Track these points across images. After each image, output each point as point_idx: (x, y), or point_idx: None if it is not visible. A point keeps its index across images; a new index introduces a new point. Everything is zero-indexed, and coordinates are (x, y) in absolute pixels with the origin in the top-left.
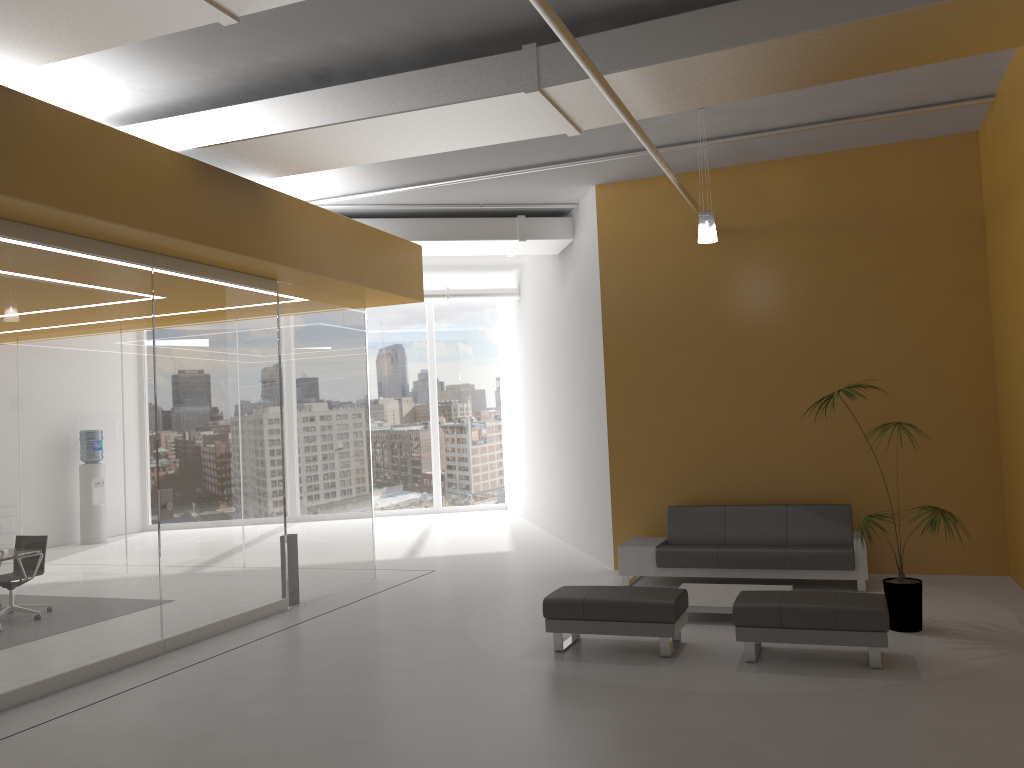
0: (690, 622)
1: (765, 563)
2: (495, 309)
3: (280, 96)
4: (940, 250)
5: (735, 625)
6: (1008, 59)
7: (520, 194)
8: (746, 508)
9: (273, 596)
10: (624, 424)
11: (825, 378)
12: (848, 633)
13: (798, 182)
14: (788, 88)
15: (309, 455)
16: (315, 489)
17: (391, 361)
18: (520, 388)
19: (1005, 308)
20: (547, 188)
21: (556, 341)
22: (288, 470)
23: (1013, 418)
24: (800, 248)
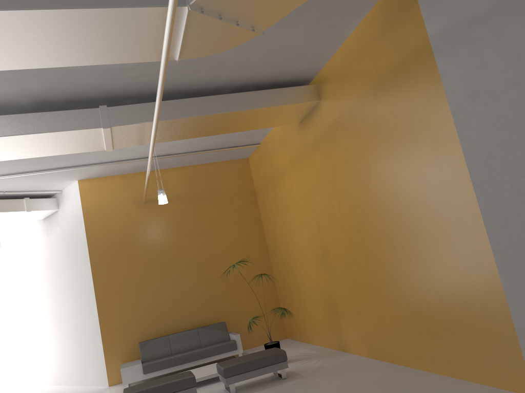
0: None
1: (198, 357)
2: None
3: None
4: (241, 205)
5: (225, 377)
6: (270, 130)
7: (32, 185)
8: (179, 334)
9: None
10: (106, 304)
11: (204, 265)
12: (272, 366)
13: (180, 178)
14: (210, 134)
15: None
16: None
17: None
18: (3, 303)
19: (274, 226)
20: (50, 181)
21: (43, 268)
22: None
23: (284, 270)
24: (185, 207)
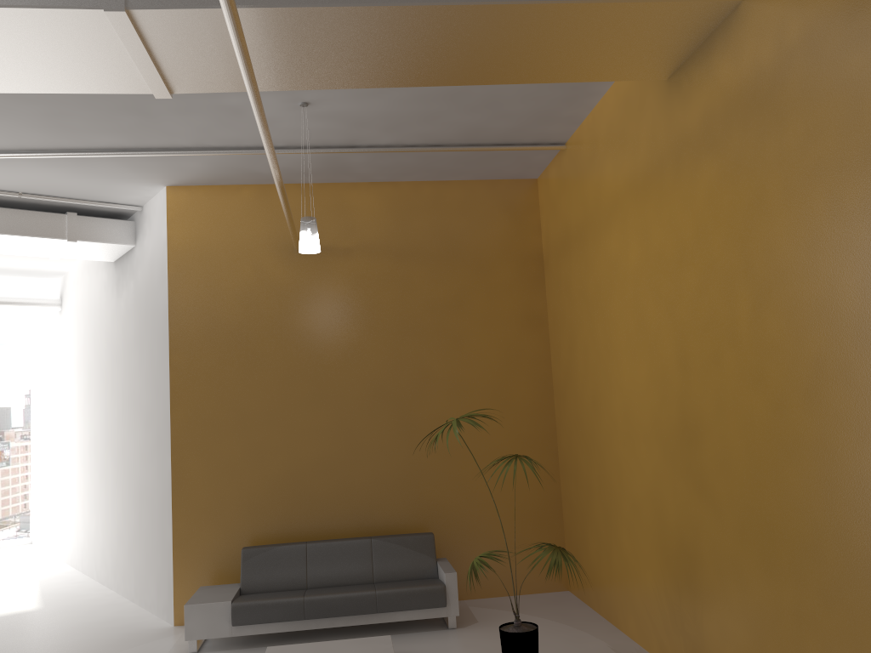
0: None
1: (356, 608)
2: (29, 321)
3: None
4: (508, 283)
5: None
6: (592, 107)
7: (73, 186)
8: (329, 544)
9: None
10: (192, 454)
11: (406, 403)
12: None
13: (382, 207)
14: (424, 82)
15: None
16: None
17: None
18: (57, 409)
19: (573, 339)
20: (108, 182)
21: (107, 358)
22: None
23: (582, 442)
24: (383, 272)
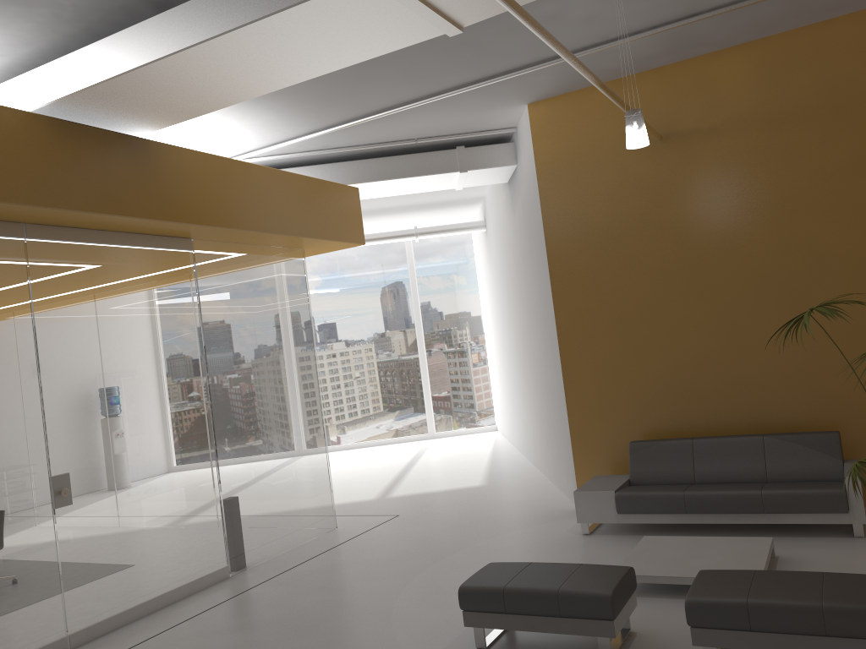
0: (648, 594)
1: (740, 507)
2: (471, 242)
3: (117, 32)
4: None
5: (690, 626)
6: None
7: (451, 123)
8: (716, 440)
9: (210, 566)
10: (578, 355)
11: (798, 289)
12: (843, 640)
13: (750, 71)
14: None
15: (245, 414)
16: (255, 448)
17: (377, 300)
18: (495, 317)
19: None
20: (477, 113)
21: (514, 270)
22: (220, 433)
23: None
24: (758, 145)
